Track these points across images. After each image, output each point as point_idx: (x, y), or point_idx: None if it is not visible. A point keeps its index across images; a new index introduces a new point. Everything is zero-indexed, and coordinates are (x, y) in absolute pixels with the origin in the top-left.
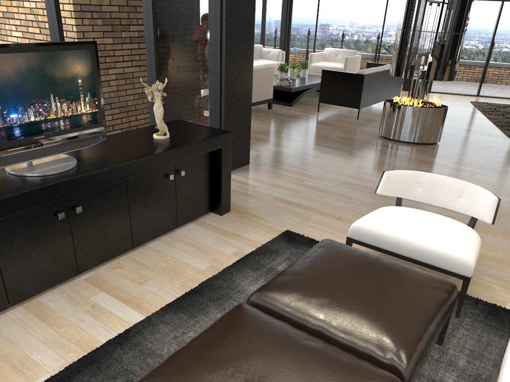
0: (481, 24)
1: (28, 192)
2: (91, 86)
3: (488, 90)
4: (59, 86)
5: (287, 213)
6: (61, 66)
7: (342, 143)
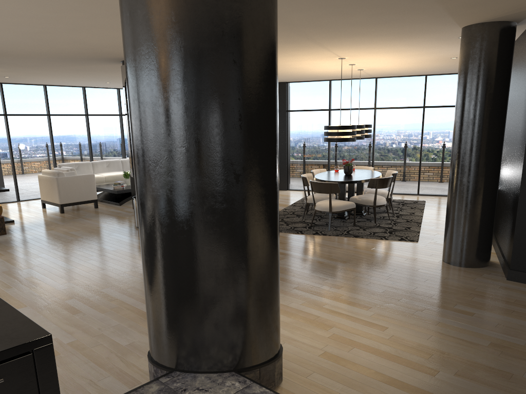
0: (317, 130)
1: None
2: None
3: None
4: None
5: None
6: None
7: (88, 231)
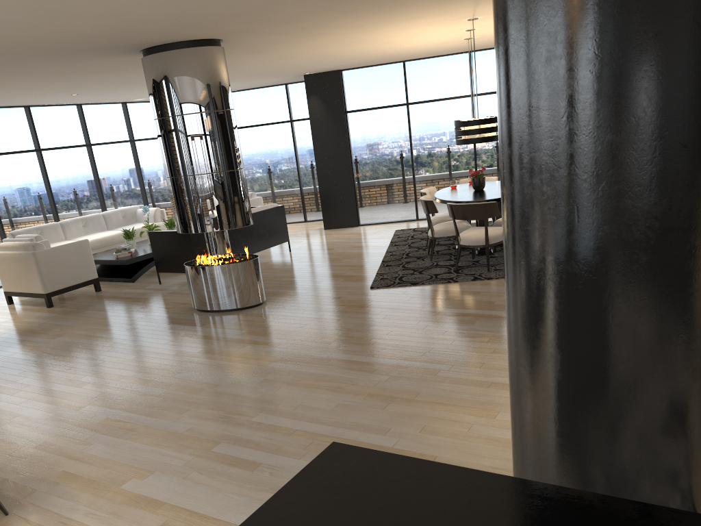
0: (393, 135)
1: None
2: None
3: None
4: None
5: None
6: None
7: (125, 329)
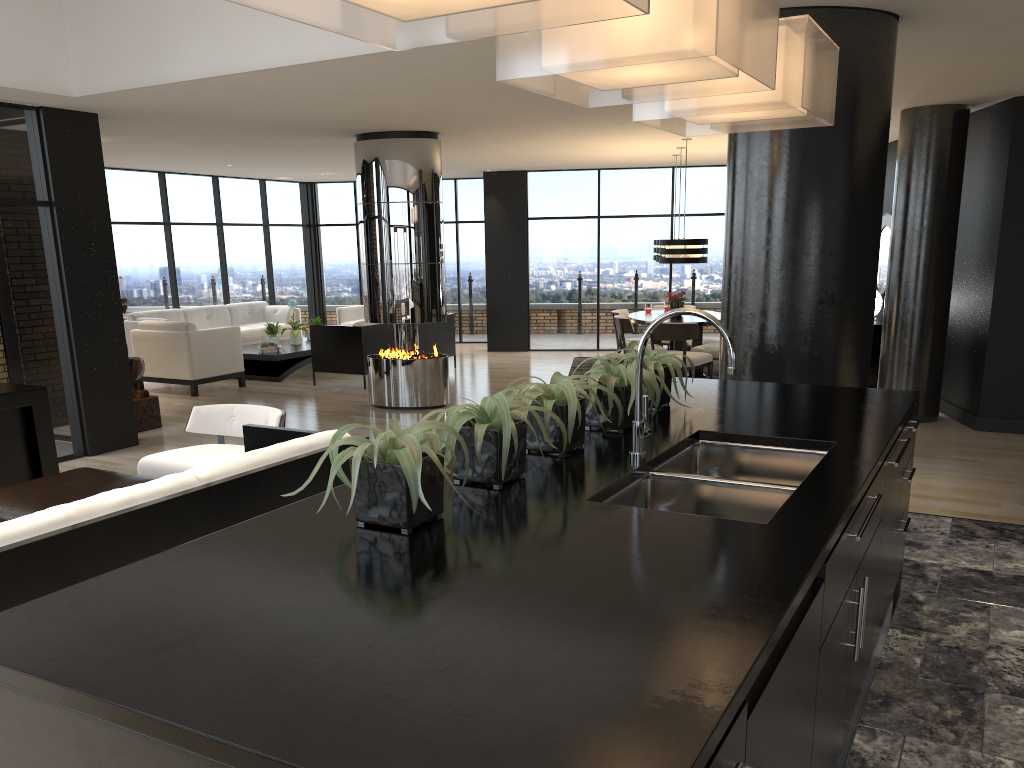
0: (578, 250)
1: None
2: None
3: (611, 340)
4: None
5: None
6: None
7: (303, 416)
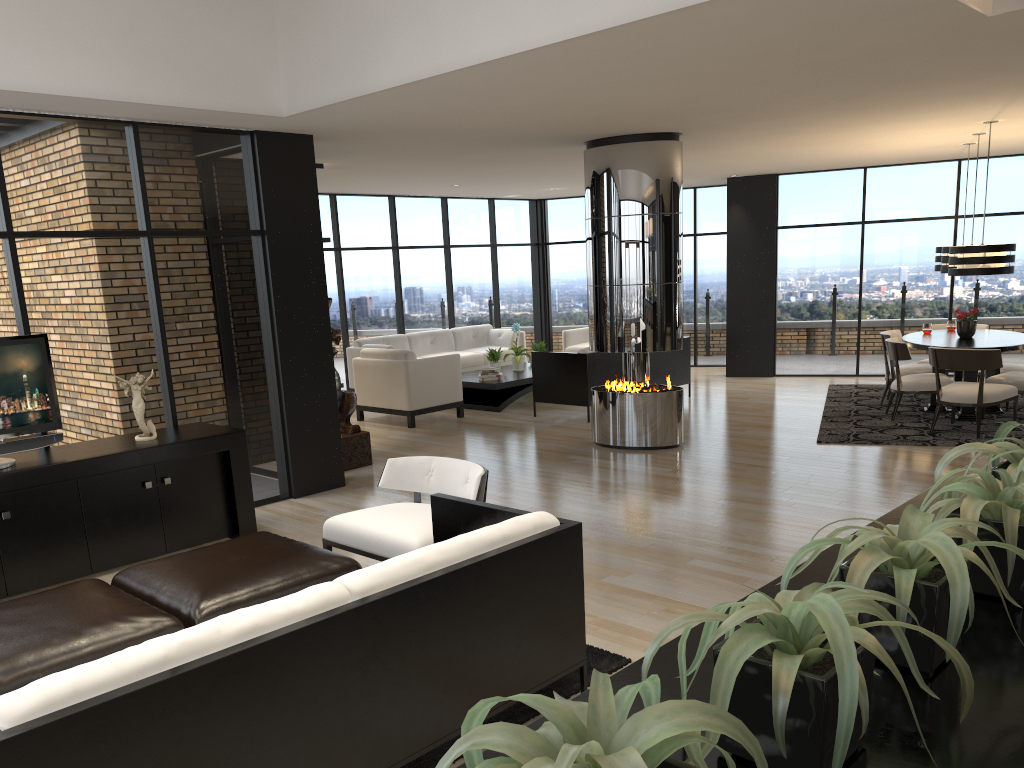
0: (837, 261)
1: None
2: (40, 381)
3: (874, 364)
4: None
5: None
6: (0, 361)
7: (519, 455)
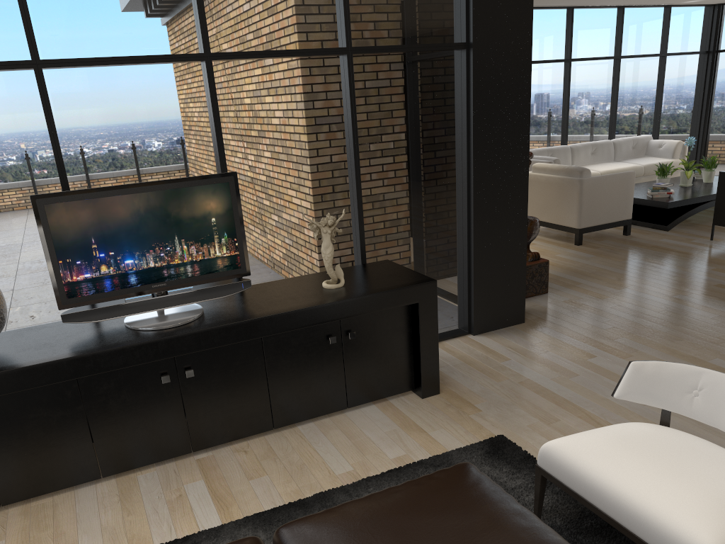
0: None
1: (117, 349)
2: (229, 225)
3: None
4: (185, 226)
5: (523, 407)
6: (189, 204)
7: (715, 297)
